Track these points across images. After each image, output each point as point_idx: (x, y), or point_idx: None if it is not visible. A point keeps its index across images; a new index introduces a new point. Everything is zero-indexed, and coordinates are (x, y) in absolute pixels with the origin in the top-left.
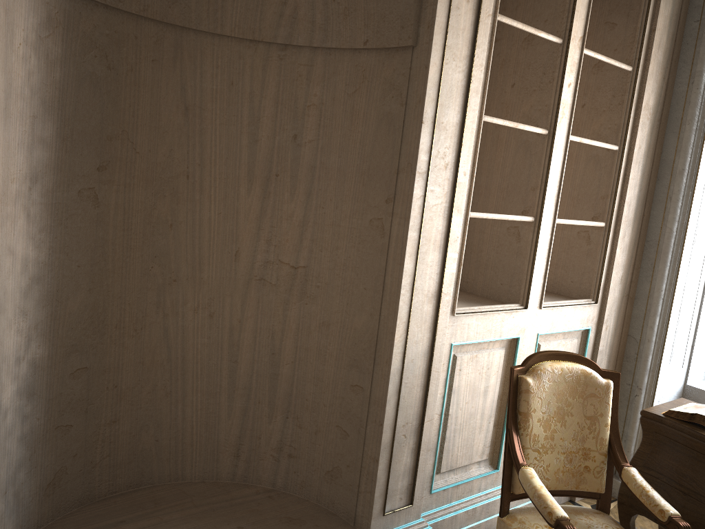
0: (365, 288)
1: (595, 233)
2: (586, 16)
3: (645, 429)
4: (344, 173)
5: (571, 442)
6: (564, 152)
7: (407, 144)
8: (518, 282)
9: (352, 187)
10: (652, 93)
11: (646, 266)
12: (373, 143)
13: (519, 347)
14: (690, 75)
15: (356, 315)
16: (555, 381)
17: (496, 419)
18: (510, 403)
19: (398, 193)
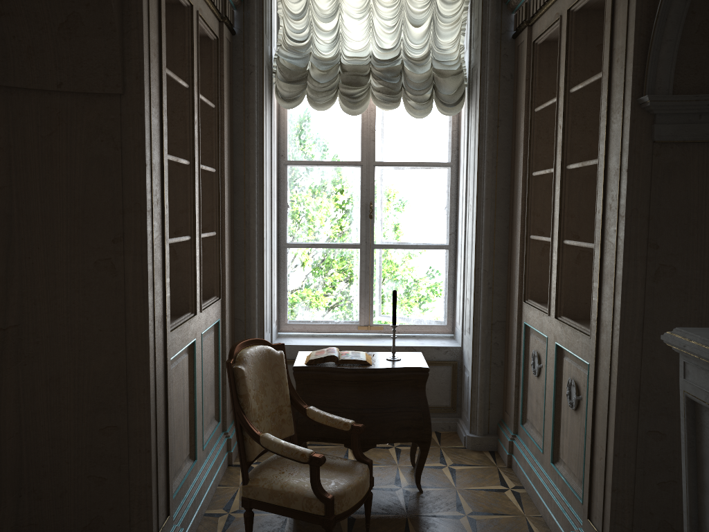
0: (102, 330)
1: (208, 241)
2: (197, 65)
3: (297, 379)
4: (52, 218)
5: (272, 405)
6: (198, 178)
7: (130, 185)
8: (182, 294)
9: (64, 232)
10: (226, 125)
11: (238, 261)
12: (85, 186)
13: (196, 349)
14: (244, 111)
15: (94, 359)
16: (254, 362)
17: (189, 416)
18: (234, 391)
19: (128, 232)
